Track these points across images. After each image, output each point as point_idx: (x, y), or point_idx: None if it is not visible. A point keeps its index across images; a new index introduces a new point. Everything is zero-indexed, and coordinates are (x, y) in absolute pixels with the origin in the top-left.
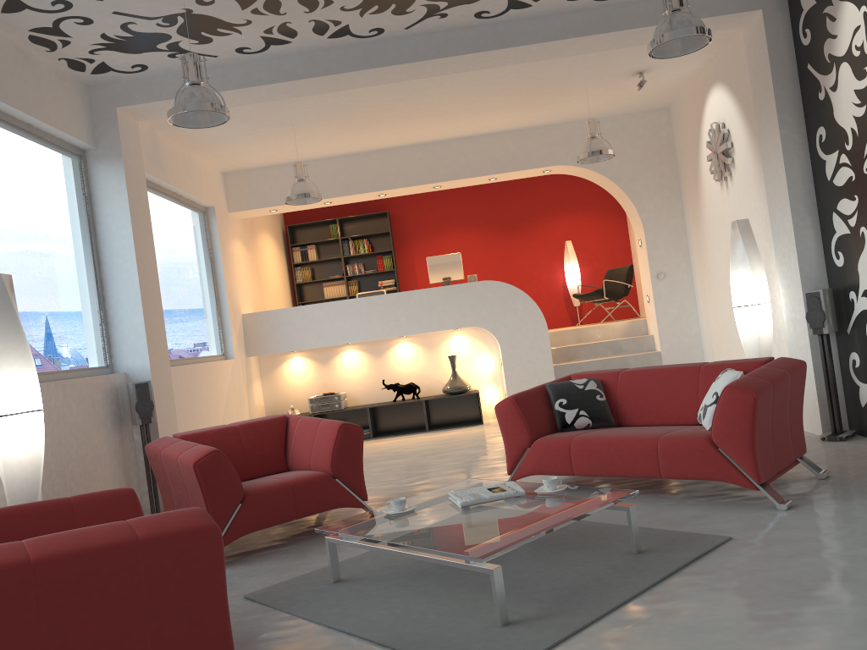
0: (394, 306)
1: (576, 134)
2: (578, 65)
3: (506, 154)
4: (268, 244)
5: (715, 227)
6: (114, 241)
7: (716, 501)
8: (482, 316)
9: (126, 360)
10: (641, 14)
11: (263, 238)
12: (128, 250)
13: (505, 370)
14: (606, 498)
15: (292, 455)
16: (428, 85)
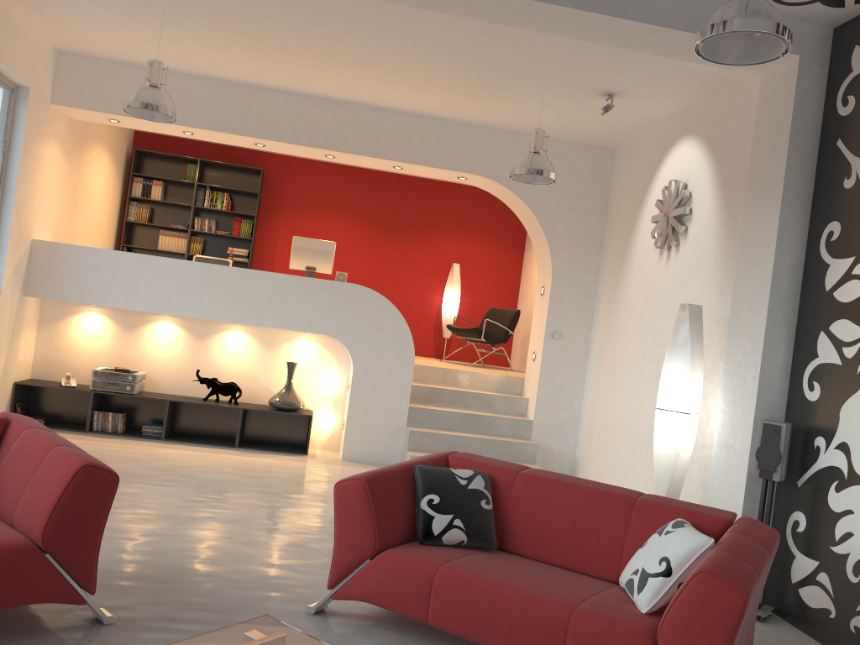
0: (237, 285)
1: (507, 146)
2: (548, 58)
3: (423, 143)
4: (102, 162)
5: (637, 299)
6: None
7: None
8: (341, 325)
9: None
10: (660, 9)
11: (96, 153)
12: None
13: (351, 397)
14: None
15: None
16: (358, 17)
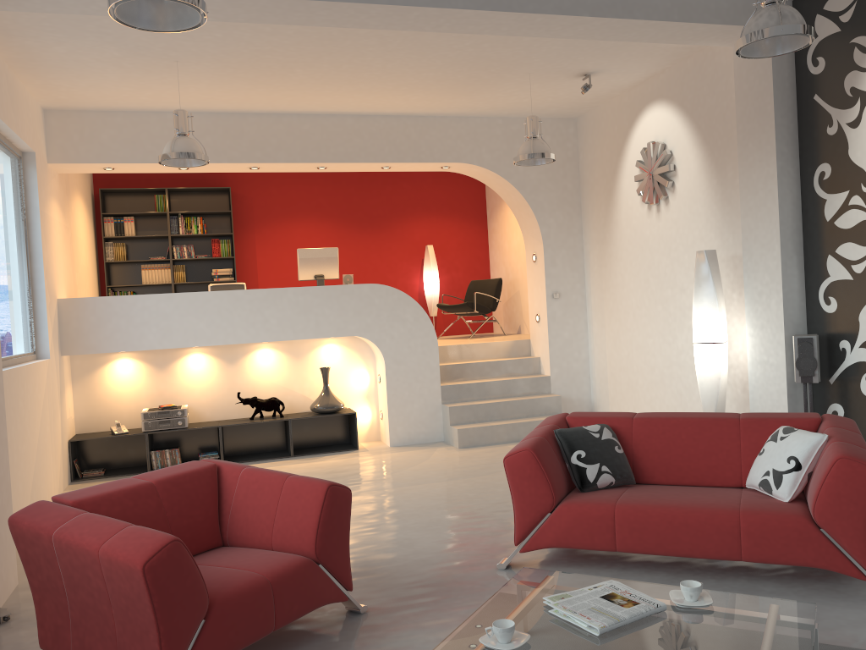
0: (264, 305)
1: (483, 132)
2: (539, 53)
3: (407, 141)
4: (80, 209)
5: (631, 251)
6: None
7: (798, 588)
8: (366, 324)
9: None
10: (658, 6)
11: (76, 201)
12: None
13: (388, 388)
14: (794, 618)
15: (233, 524)
16: (372, 43)
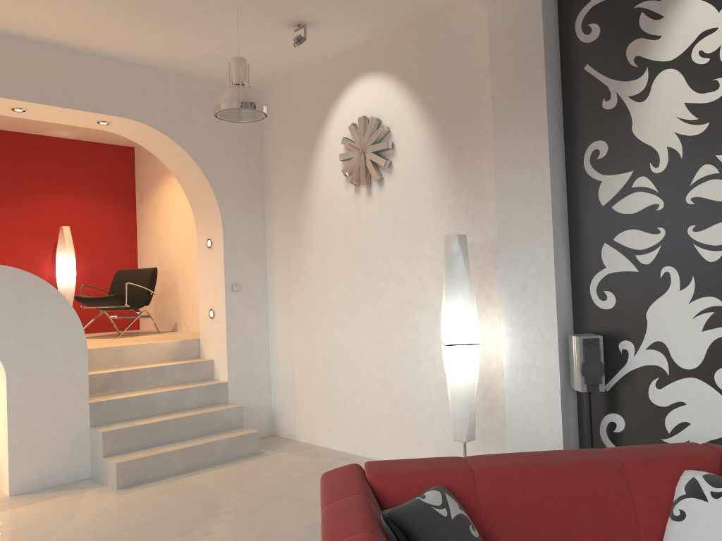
0: None
1: (155, 86)
2: None
3: (54, 79)
4: None
5: (330, 239)
6: None
7: None
8: None
9: None
10: None
11: None
12: None
13: (10, 412)
14: None
15: None
16: None
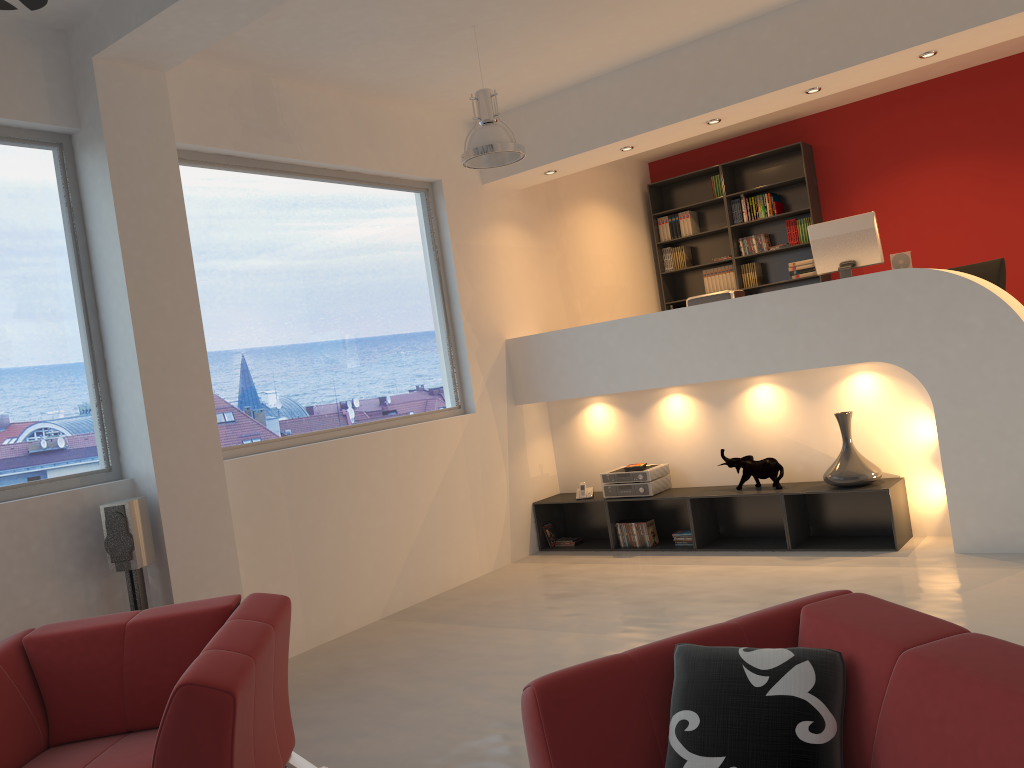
0: (727, 324)
1: None
2: None
3: None
4: (599, 219)
5: None
6: (107, 274)
7: None
8: (893, 340)
9: (132, 459)
10: None
11: (585, 211)
12: (120, 287)
13: (942, 450)
14: None
15: None
16: None
